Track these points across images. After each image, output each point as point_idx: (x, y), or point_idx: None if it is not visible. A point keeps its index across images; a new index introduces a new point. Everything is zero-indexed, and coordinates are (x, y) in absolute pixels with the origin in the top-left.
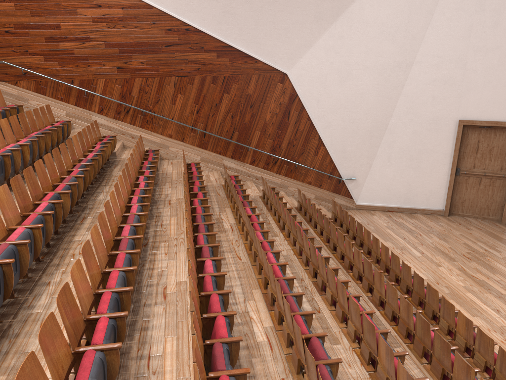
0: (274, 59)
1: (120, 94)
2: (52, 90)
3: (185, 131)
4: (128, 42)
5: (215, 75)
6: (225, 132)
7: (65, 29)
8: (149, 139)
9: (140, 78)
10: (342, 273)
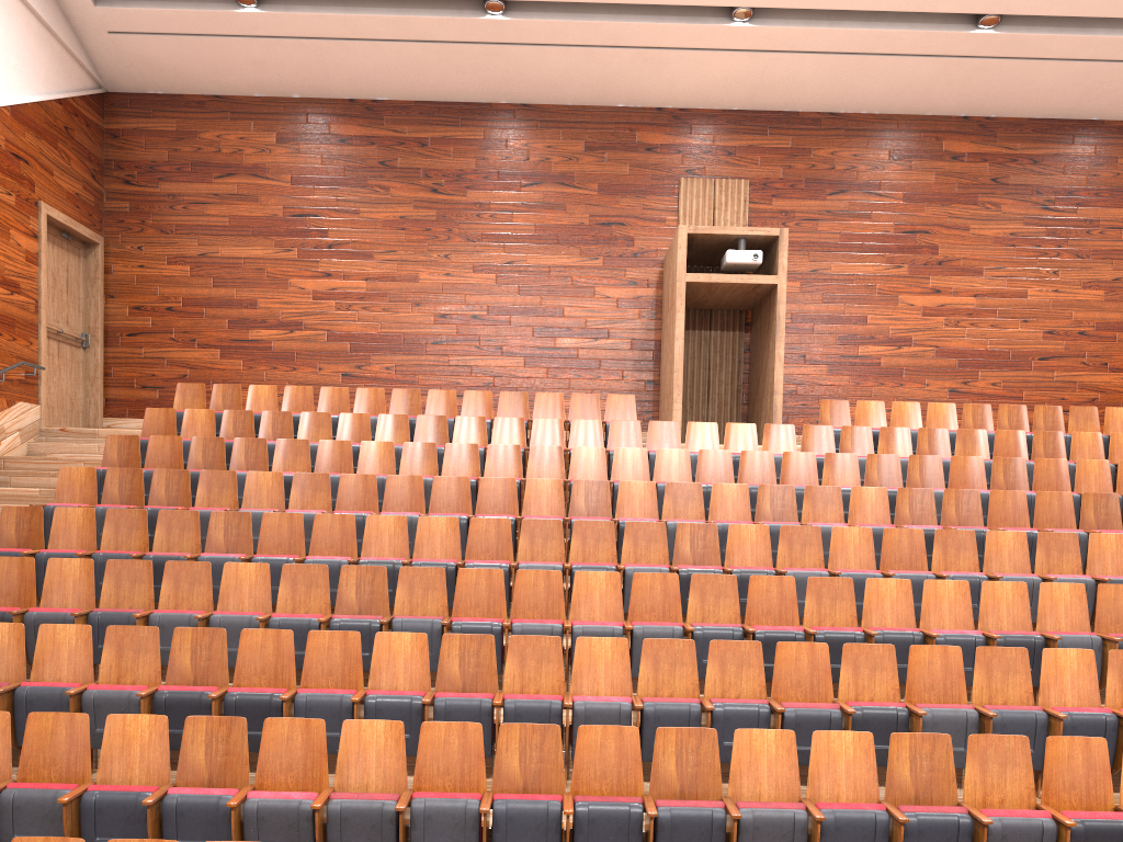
0: None
1: None
2: None
3: None
4: None
5: None
6: None
7: None
8: None
9: None
10: None
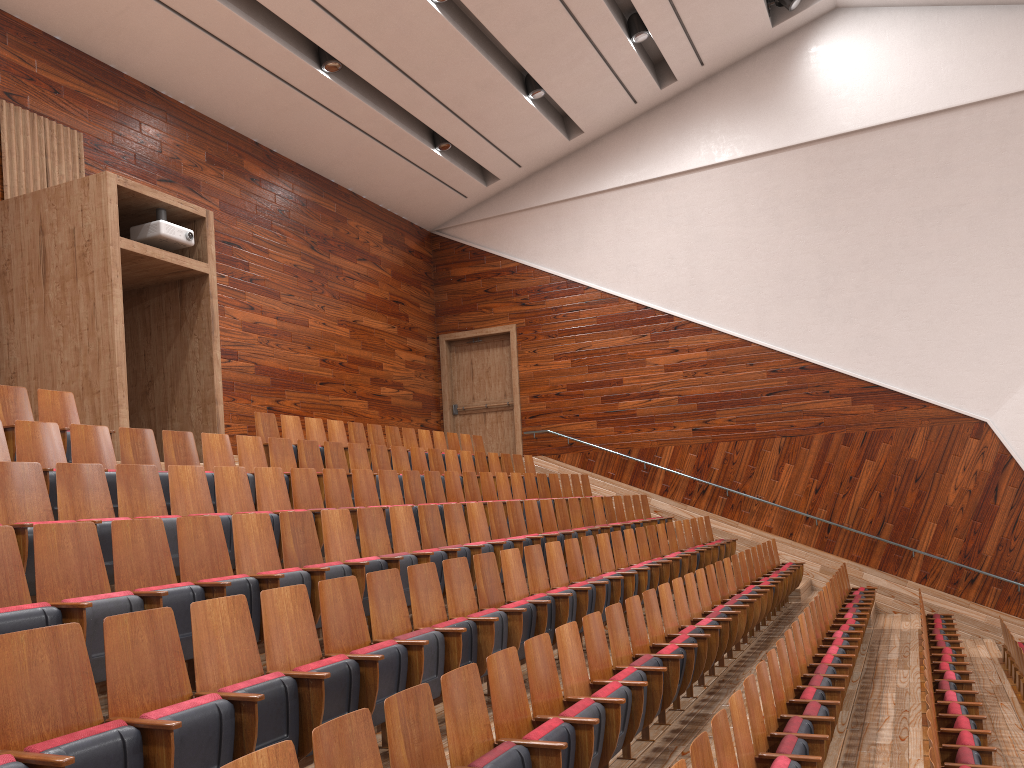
0: (958, 399)
1: (694, 466)
2: (601, 464)
3: (793, 522)
4: (712, 393)
5: (849, 432)
6: (867, 524)
7: (628, 384)
8: (733, 534)
9: (725, 442)
10: (1023, 735)
